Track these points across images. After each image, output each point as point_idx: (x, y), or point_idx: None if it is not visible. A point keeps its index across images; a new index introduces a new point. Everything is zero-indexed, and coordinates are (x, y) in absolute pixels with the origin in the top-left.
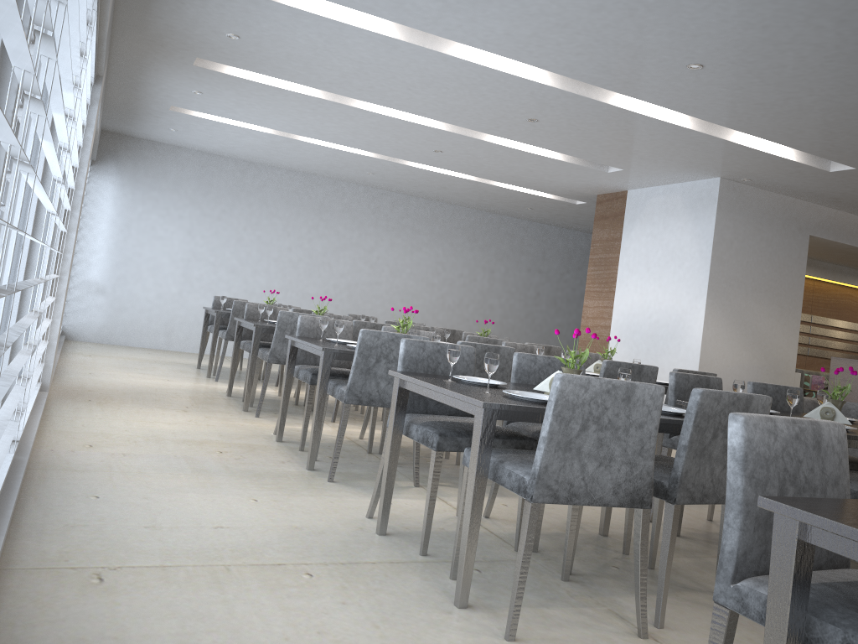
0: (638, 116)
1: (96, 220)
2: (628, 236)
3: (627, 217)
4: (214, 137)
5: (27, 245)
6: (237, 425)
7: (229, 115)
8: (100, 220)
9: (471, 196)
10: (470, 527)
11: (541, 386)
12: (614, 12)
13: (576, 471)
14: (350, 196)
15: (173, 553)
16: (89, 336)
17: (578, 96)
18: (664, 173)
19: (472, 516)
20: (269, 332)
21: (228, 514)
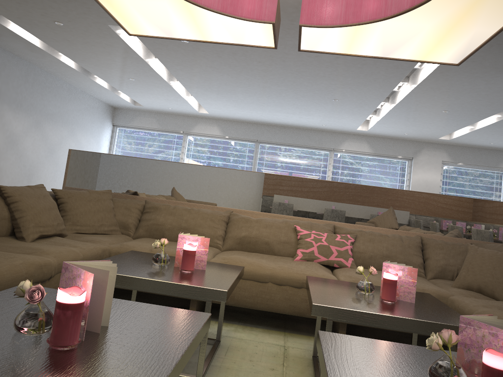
0: (404, 100)
1: None
2: None
3: None
4: None
5: None
6: None
7: None
8: None
9: None
10: None
11: None
12: (316, 108)
13: None
14: None
15: None
16: None
17: (393, 107)
18: None
19: None
20: None
21: None
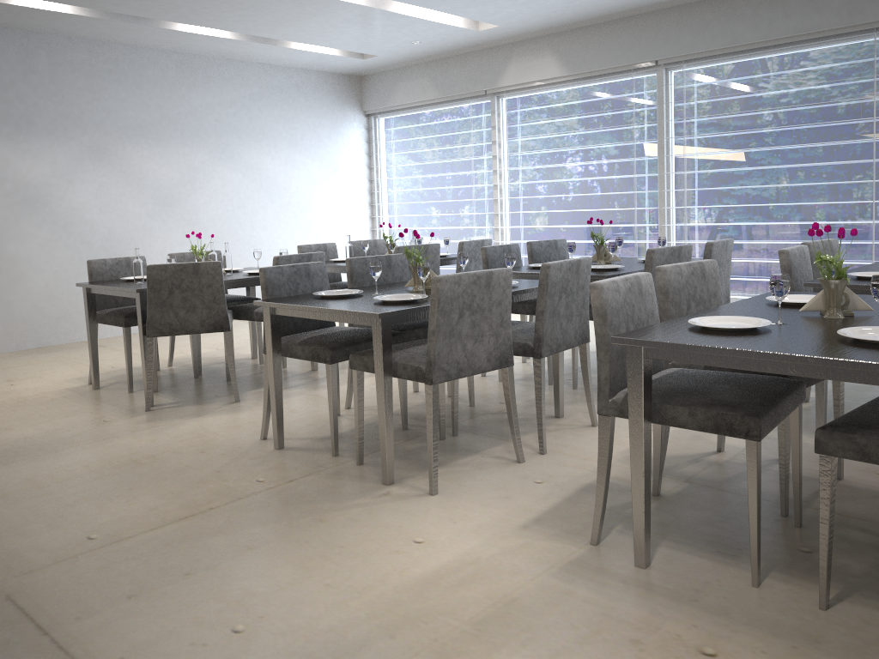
0: None
1: None
2: None
3: None
4: None
5: None
6: None
7: None
8: None
9: None
10: None
11: (615, 258)
12: None
13: None
14: None
15: None
16: None
17: None
18: None
19: None
20: None
21: None
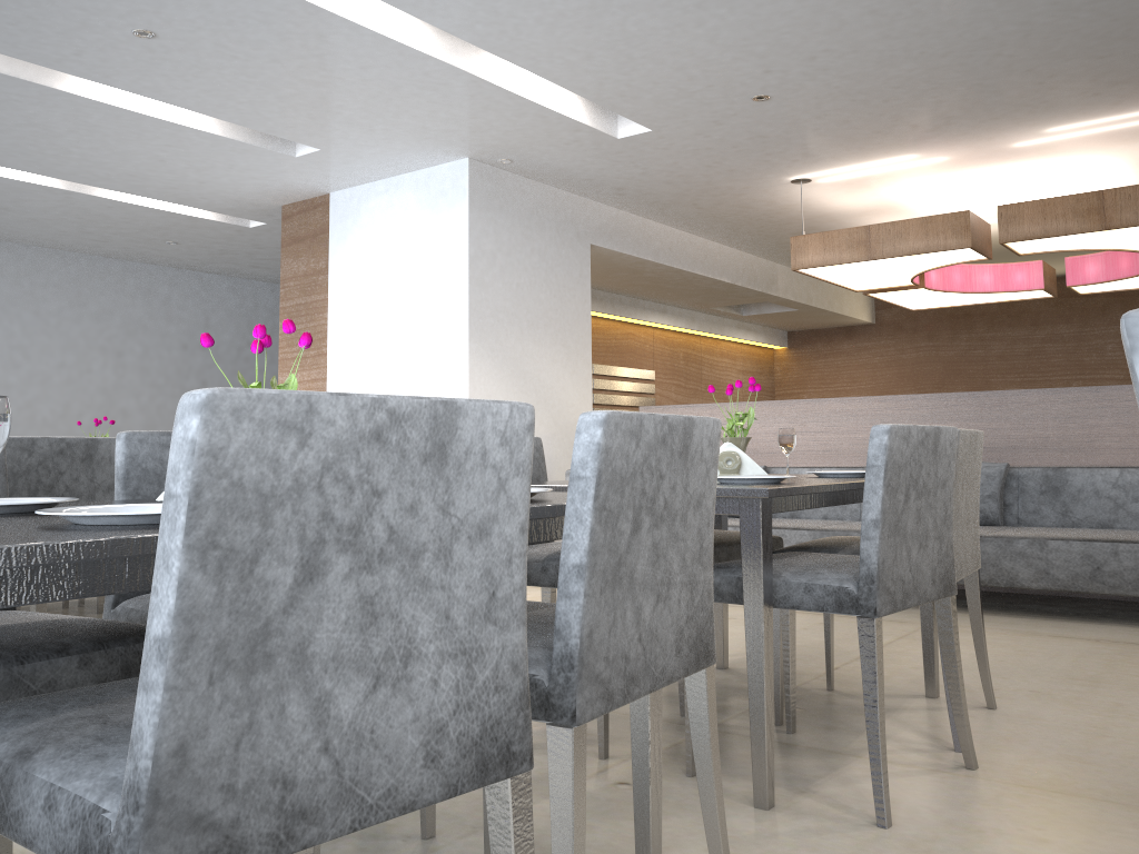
0: (339, 22)
1: None
2: (339, 263)
3: (333, 235)
4: None
5: None
6: None
7: None
8: None
9: (63, 225)
10: None
11: None
12: None
13: (298, 731)
14: None
15: None
16: None
17: None
18: (386, 155)
19: None
20: None
21: None
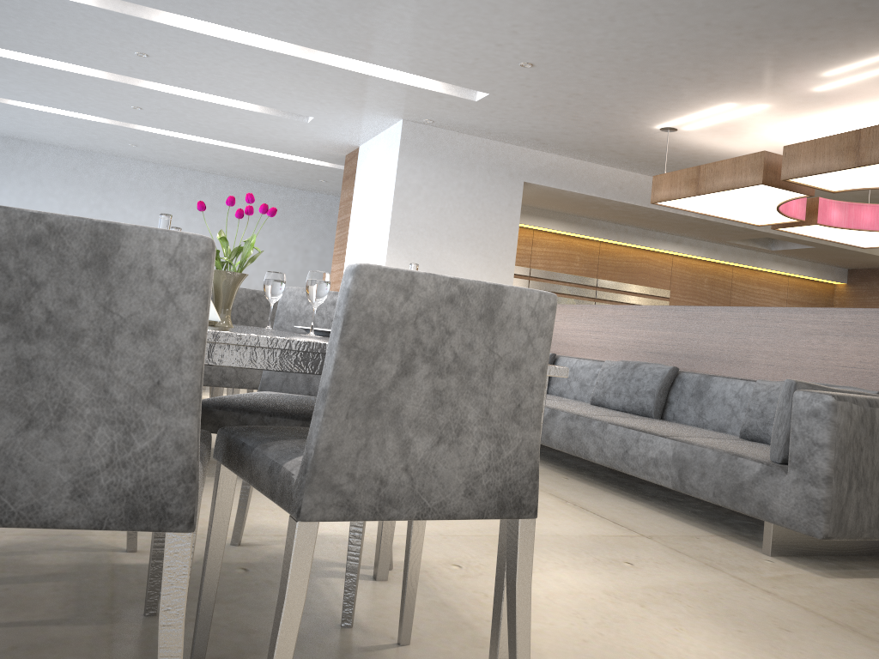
0: (213, 38)
1: None
2: (356, 193)
3: (357, 174)
4: None
5: None
6: None
7: None
8: None
9: (255, 169)
10: None
11: None
12: None
13: None
14: (138, 174)
15: None
16: None
17: (126, 15)
18: (354, 119)
19: None
20: None
21: None
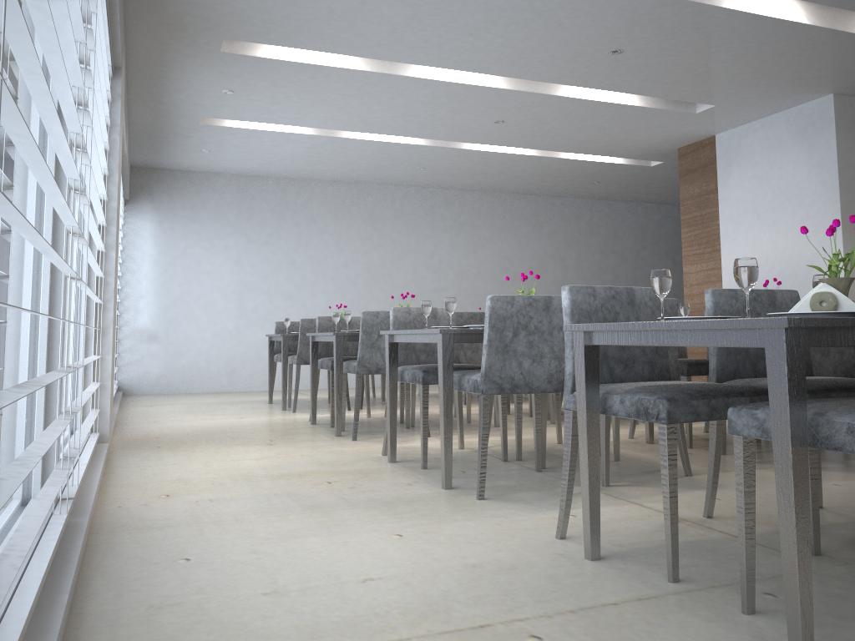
0: (749, 17)
1: (138, 262)
2: (726, 184)
3: (720, 164)
4: (251, 153)
5: (48, 233)
6: (336, 451)
7: (264, 117)
8: (143, 262)
9: (531, 178)
10: (797, 527)
11: (796, 310)
12: None
13: None
14: (401, 200)
15: (318, 631)
16: (147, 388)
17: (678, 0)
18: (765, 101)
19: (797, 508)
20: (352, 340)
21: (372, 559)
